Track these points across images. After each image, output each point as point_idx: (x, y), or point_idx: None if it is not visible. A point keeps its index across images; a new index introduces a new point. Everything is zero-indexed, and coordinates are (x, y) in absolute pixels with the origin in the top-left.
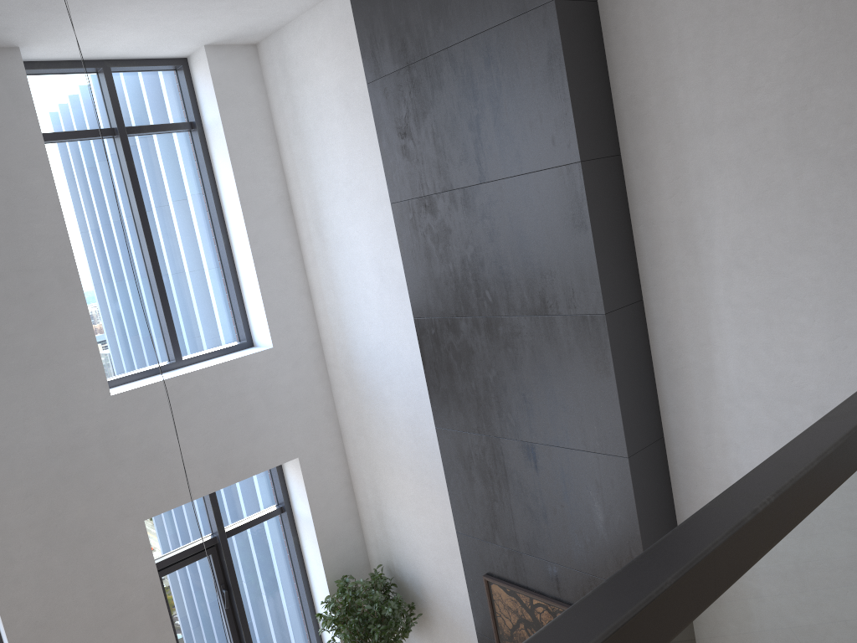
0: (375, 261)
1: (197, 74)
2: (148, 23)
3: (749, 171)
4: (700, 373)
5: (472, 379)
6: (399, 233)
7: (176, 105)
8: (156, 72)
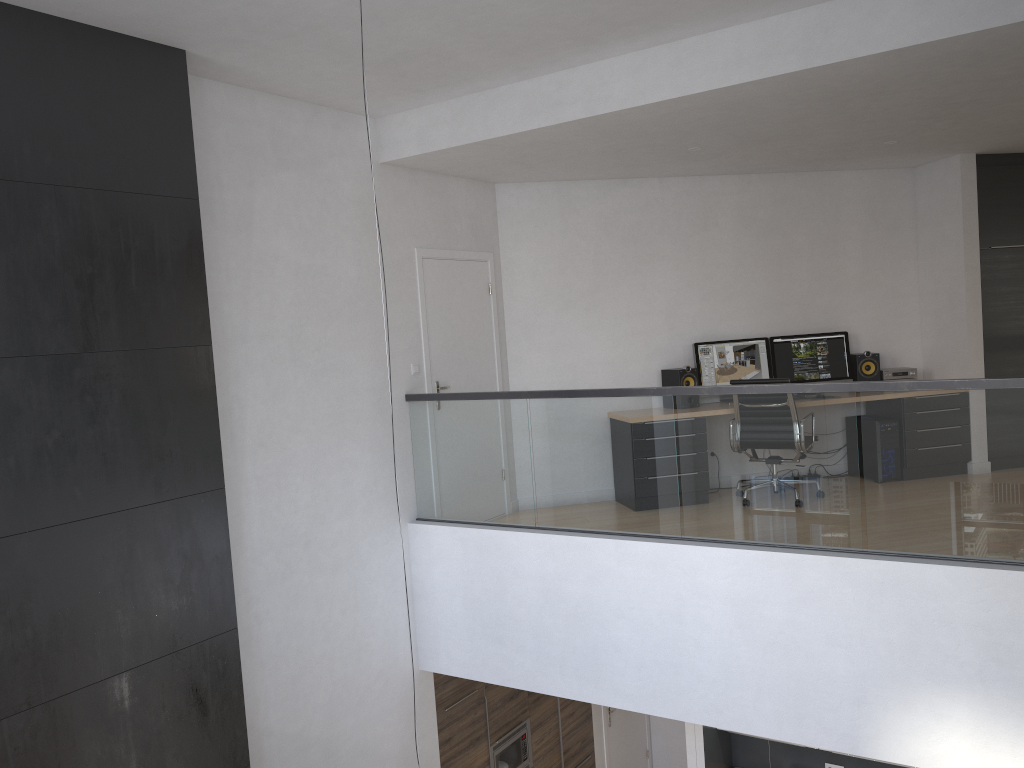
0: None
1: None
2: None
3: (269, 373)
4: (232, 543)
5: (29, 624)
6: None
7: None
8: None
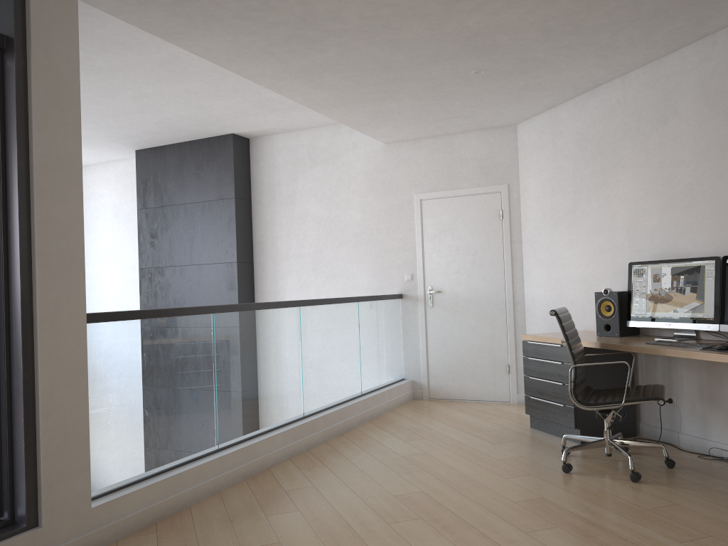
0: (116, 299)
1: None
2: None
3: (300, 276)
4: None
5: None
6: (141, 283)
7: None
8: None
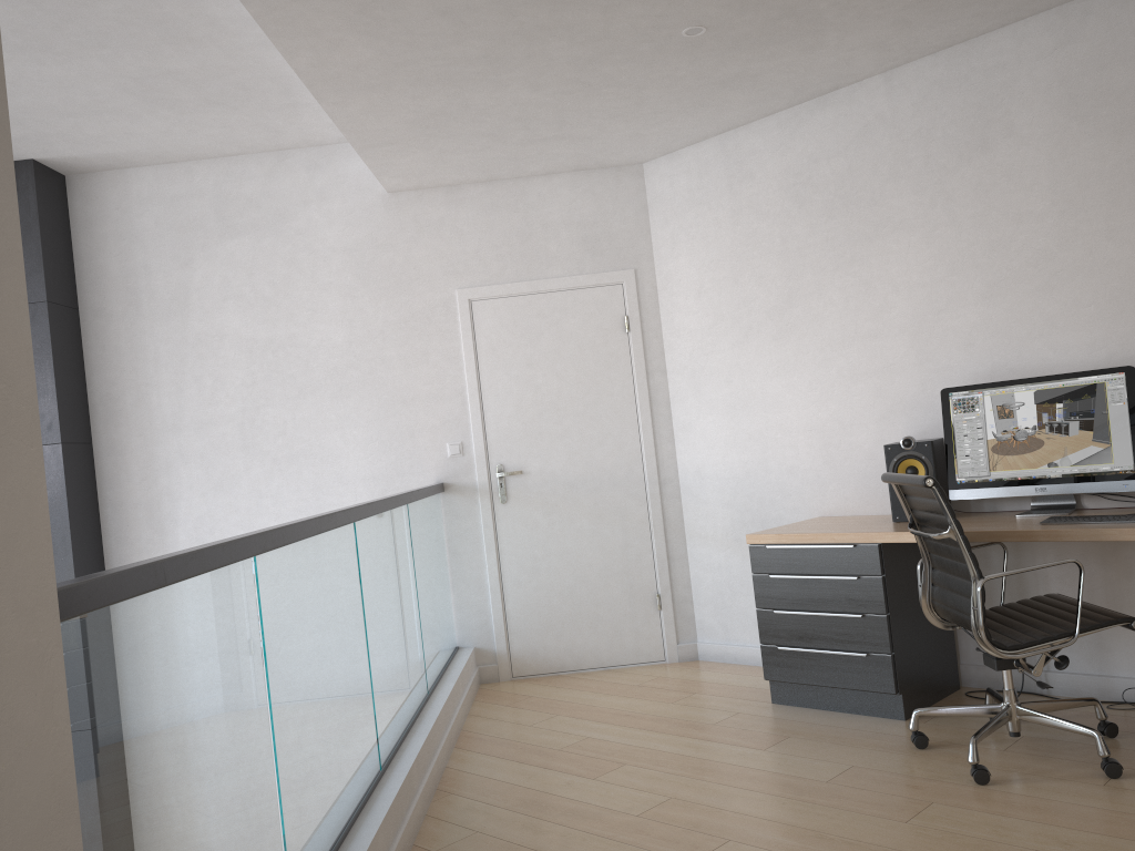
0: None
1: None
2: None
3: (211, 464)
4: None
5: None
6: None
7: None
8: None
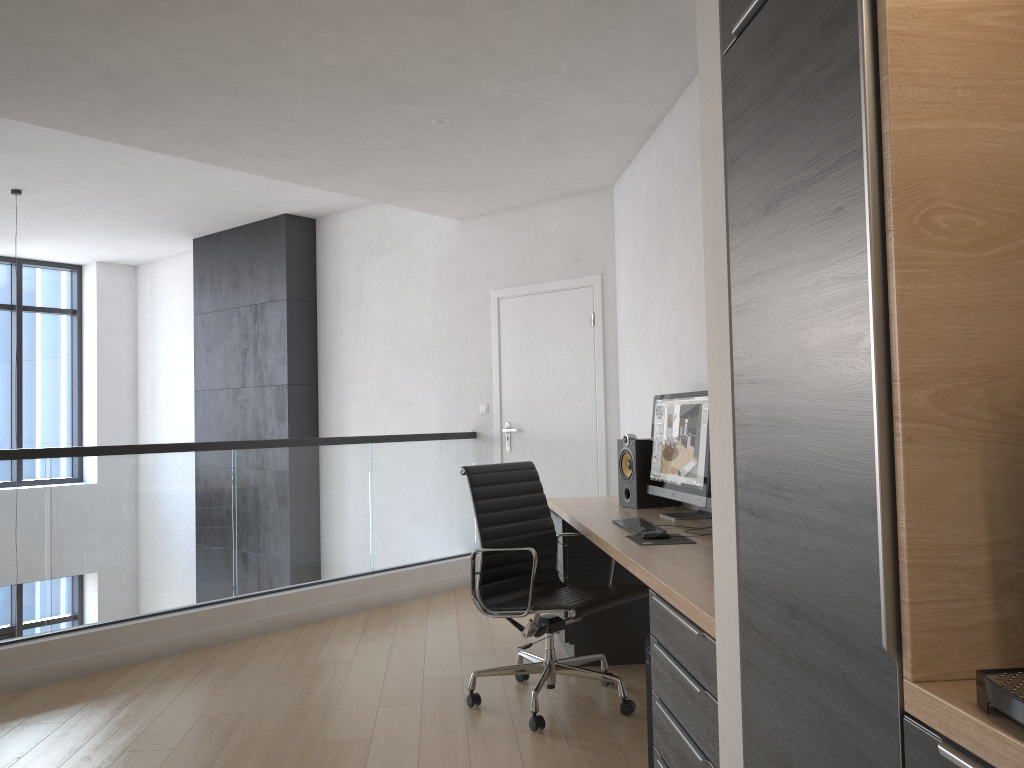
0: (185, 430)
1: (87, 278)
2: (58, 246)
3: (365, 404)
4: None
5: None
6: (196, 410)
7: (65, 295)
8: (56, 271)
